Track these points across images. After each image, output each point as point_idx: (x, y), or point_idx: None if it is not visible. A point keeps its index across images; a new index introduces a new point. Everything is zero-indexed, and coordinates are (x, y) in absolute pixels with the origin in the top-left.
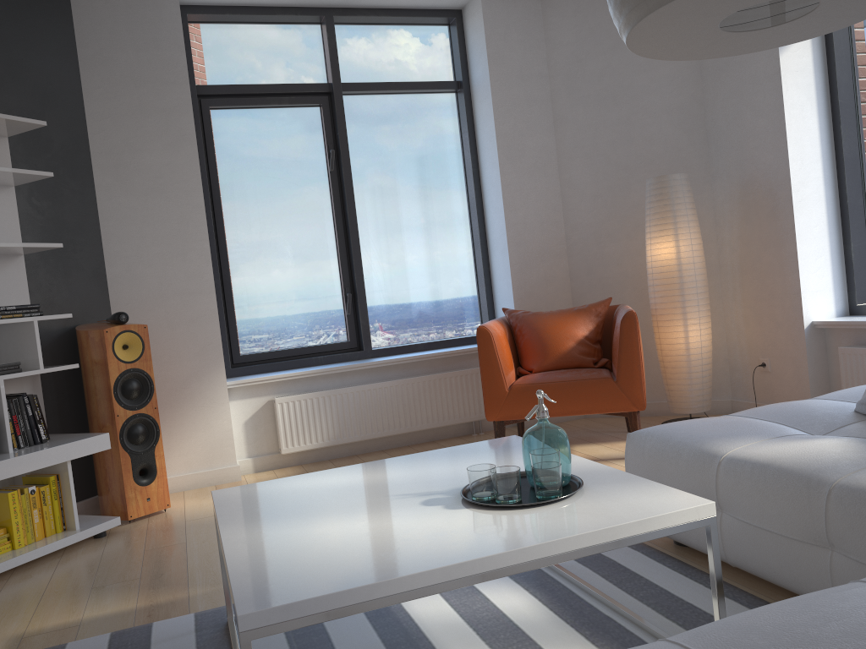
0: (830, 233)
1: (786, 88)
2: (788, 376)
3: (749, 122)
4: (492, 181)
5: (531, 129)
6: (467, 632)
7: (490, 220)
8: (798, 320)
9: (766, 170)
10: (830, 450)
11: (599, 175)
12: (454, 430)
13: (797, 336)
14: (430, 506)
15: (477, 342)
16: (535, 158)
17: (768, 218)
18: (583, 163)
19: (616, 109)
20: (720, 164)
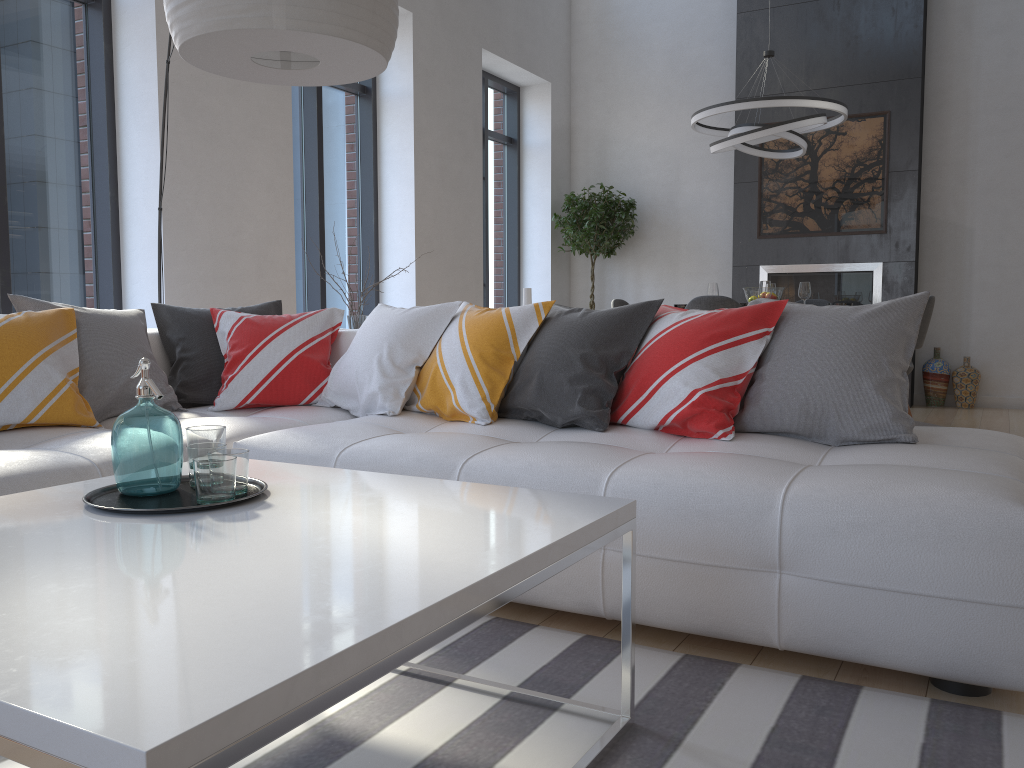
0: None
1: None
2: None
3: None
4: None
5: None
6: None
7: None
8: None
9: None
10: (3, 454)
11: None
12: None
13: None
14: (261, 514)
15: None
16: None
17: None
18: None
19: None
20: None
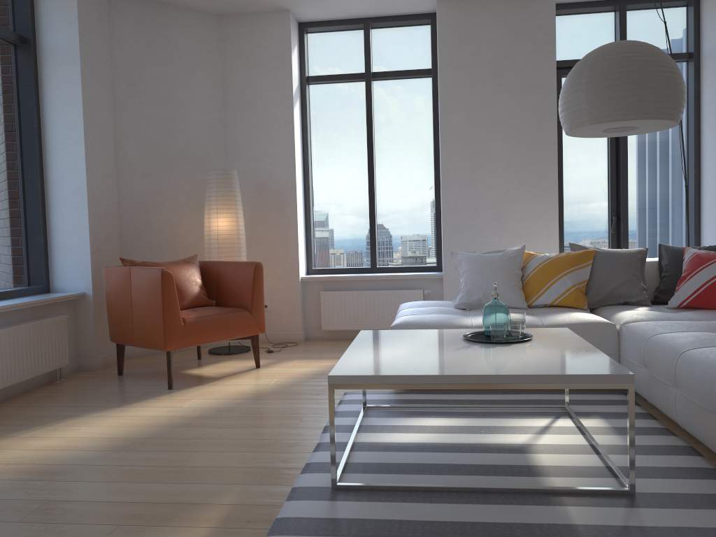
0: (303, 224)
1: (295, 132)
2: (285, 312)
3: (266, 146)
4: (68, 142)
5: (101, 105)
6: (460, 435)
7: (55, 177)
8: (296, 276)
9: (277, 179)
10: None
11: (149, 158)
12: (39, 379)
13: (294, 286)
14: (495, 347)
15: (162, 282)
16: (103, 131)
17: (276, 210)
18: (137, 145)
19: (166, 110)
20: (236, 169)
